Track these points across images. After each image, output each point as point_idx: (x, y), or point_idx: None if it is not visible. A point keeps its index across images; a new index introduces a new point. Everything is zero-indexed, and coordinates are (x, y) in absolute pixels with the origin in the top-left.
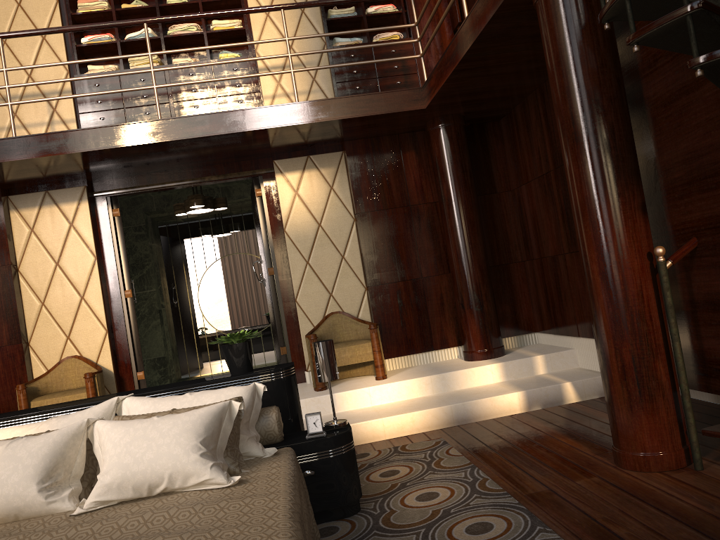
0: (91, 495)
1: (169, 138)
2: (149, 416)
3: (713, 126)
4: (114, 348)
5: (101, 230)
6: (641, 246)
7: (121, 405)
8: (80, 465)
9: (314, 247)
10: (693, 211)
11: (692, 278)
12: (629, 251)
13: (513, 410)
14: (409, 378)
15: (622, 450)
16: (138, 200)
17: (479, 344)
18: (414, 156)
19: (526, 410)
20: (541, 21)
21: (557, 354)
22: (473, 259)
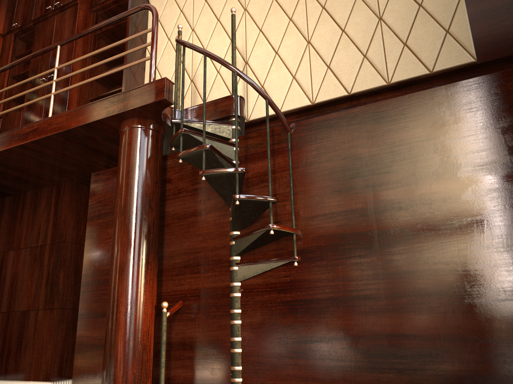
0: None
1: None
2: None
3: (209, 237)
4: None
5: None
6: (154, 300)
7: None
8: None
9: None
10: (184, 284)
11: (173, 327)
12: (147, 301)
13: None
14: None
15: None
16: None
17: None
18: None
19: None
20: (125, 141)
21: None
22: None
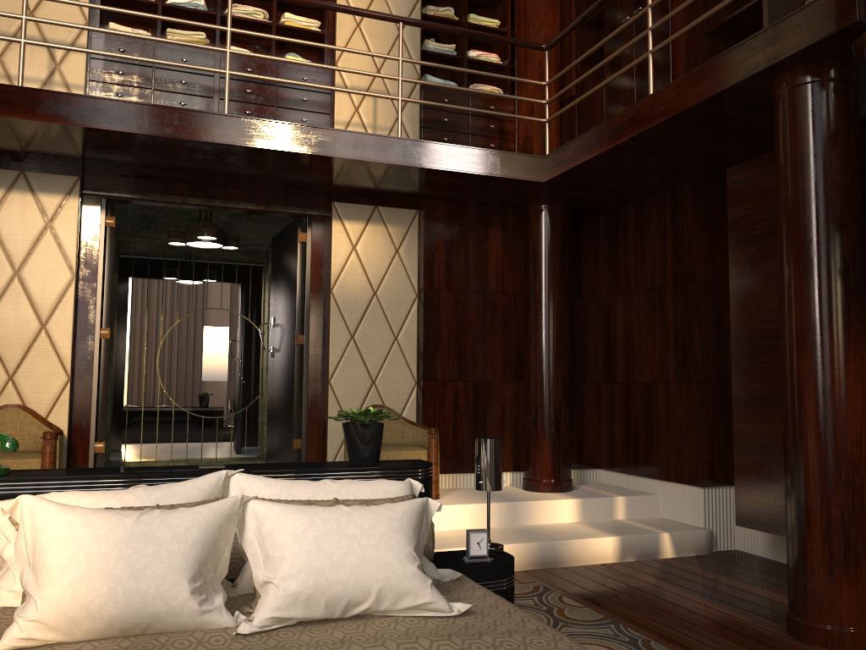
0: (266, 607)
1: (236, 142)
2: (307, 504)
3: None
4: (71, 403)
5: (86, 240)
6: (865, 387)
7: (229, 483)
8: (226, 561)
9: (364, 320)
10: None
11: None
12: (854, 390)
13: (605, 559)
14: (473, 502)
15: (810, 621)
16: None
17: (549, 472)
18: (500, 235)
19: (619, 561)
20: (785, 114)
21: (639, 498)
22: (558, 369)
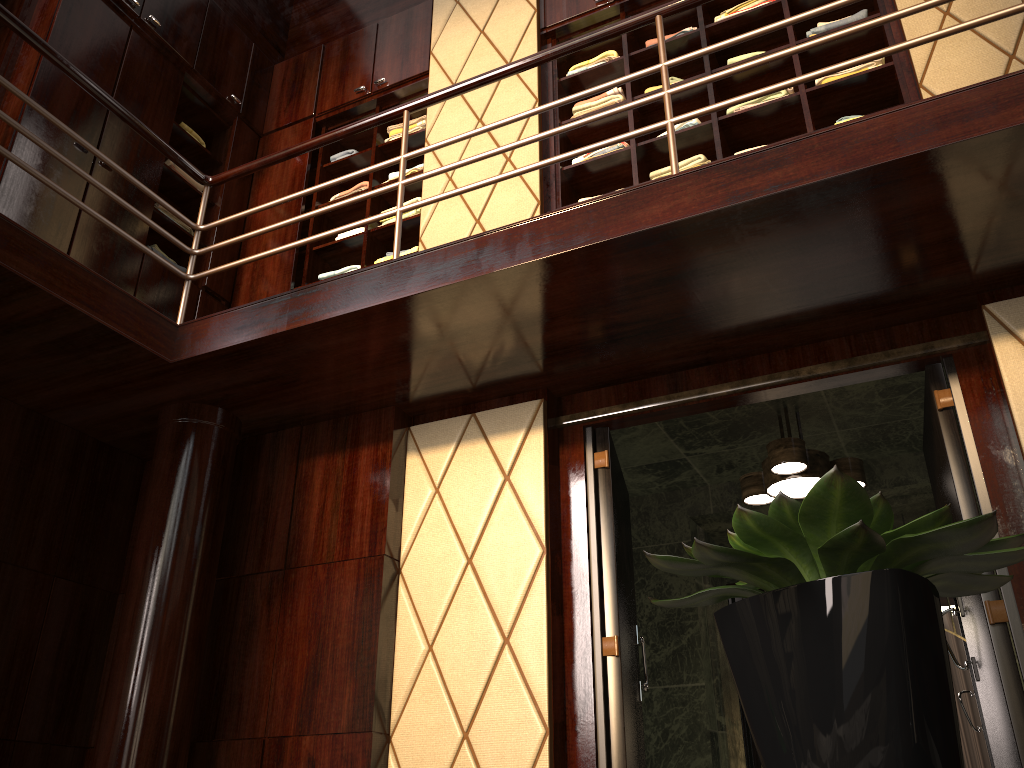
0: None
1: (693, 212)
2: None
3: None
4: None
5: (566, 495)
6: None
7: None
8: None
9: None
10: None
11: None
12: None
13: None
14: None
15: None
16: (680, 493)
17: None
18: None
19: None
20: None
21: None
22: None
